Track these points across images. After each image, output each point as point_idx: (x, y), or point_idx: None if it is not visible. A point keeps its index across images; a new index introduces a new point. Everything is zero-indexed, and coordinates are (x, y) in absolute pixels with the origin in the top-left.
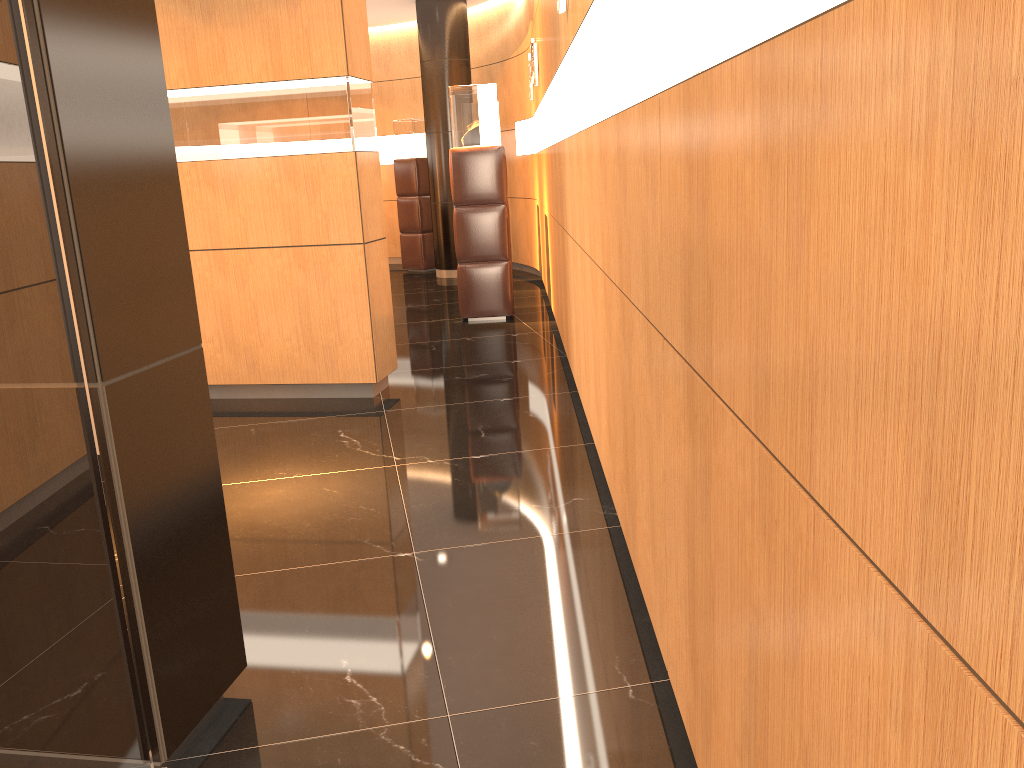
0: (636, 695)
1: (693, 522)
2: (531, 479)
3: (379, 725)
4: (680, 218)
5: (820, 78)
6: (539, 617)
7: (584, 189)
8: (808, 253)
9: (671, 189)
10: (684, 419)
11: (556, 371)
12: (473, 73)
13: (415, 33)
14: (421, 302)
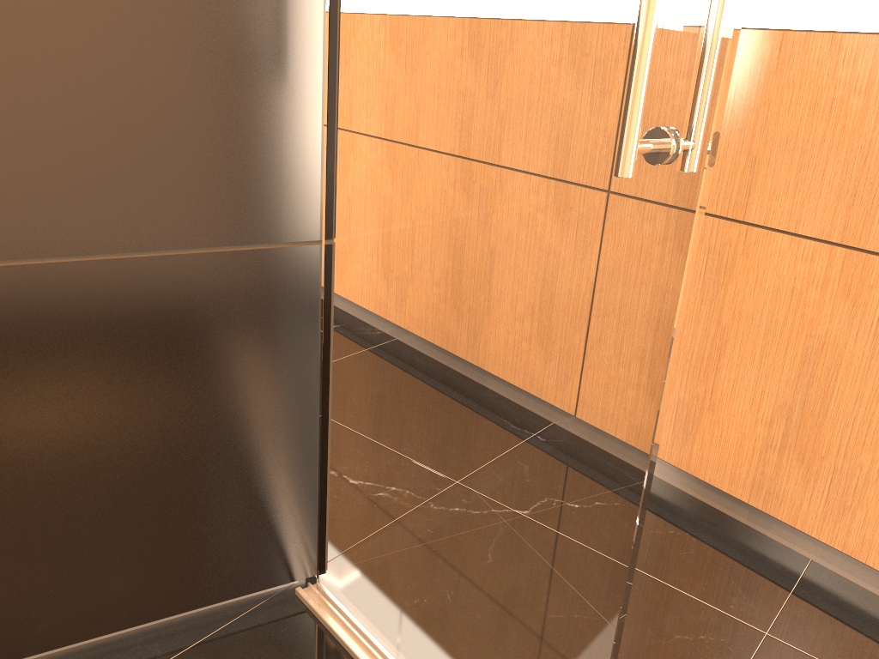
0: None
1: None
2: None
3: None
4: None
5: None
6: None
7: None
8: None
9: None
10: None
11: None
12: None
13: None
14: None
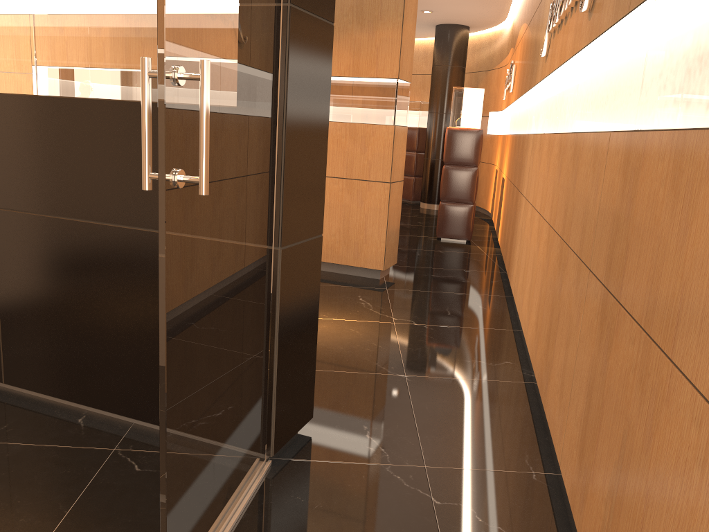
0: (537, 478)
1: (594, 377)
2: (479, 345)
3: (385, 463)
4: (613, 205)
5: (708, 158)
6: (480, 425)
7: (541, 170)
8: (688, 240)
9: (610, 187)
10: (597, 318)
11: (498, 281)
12: (465, 76)
13: (431, 45)
14: (410, 222)
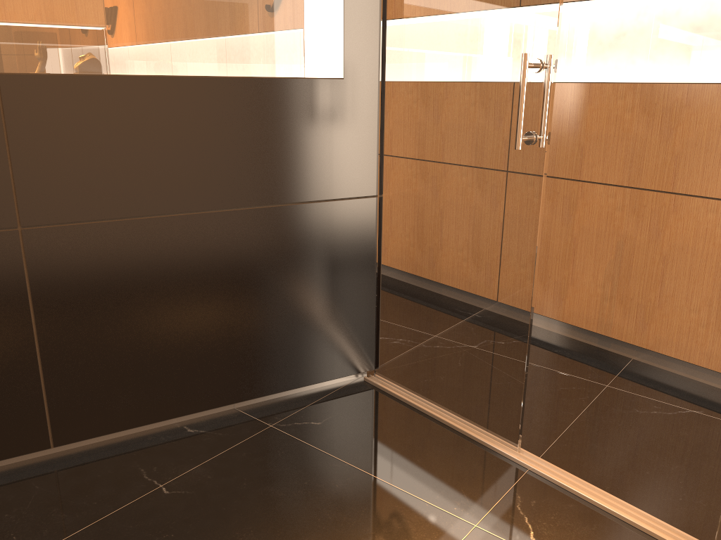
0: None
1: (549, 230)
2: None
3: None
4: None
5: (686, 97)
6: None
7: None
8: (675, 136)
9: None
10: None
11: None
12: None
13: None
14: None
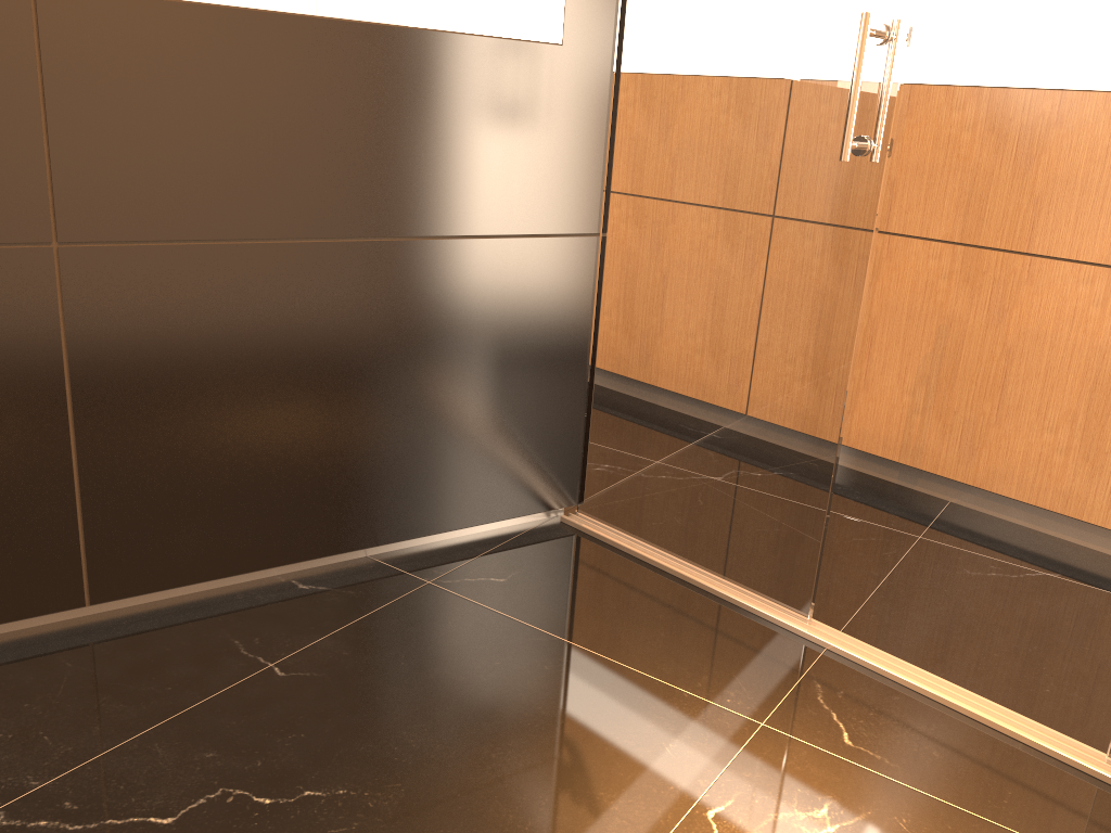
0: None
1: None
2: None
3: None
4: None
5: (1057, 110)
6: None
7: None
8: (1037, 168)
9: None
10: None
11: None
12: None
13: None
14: None
